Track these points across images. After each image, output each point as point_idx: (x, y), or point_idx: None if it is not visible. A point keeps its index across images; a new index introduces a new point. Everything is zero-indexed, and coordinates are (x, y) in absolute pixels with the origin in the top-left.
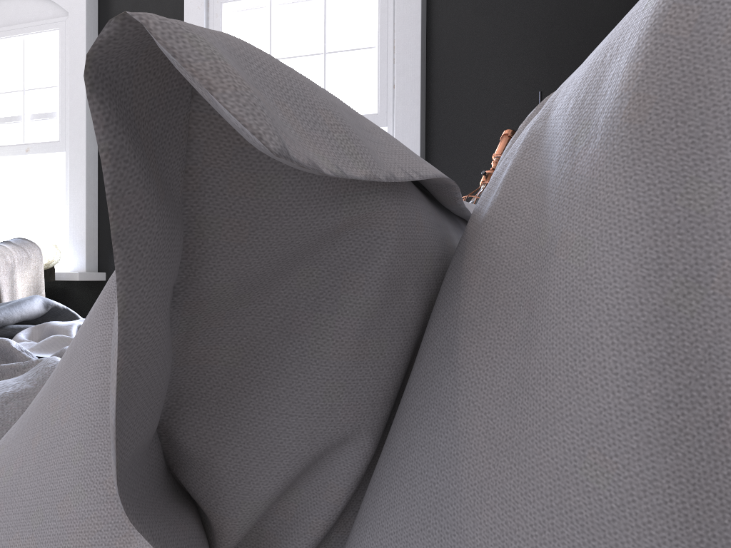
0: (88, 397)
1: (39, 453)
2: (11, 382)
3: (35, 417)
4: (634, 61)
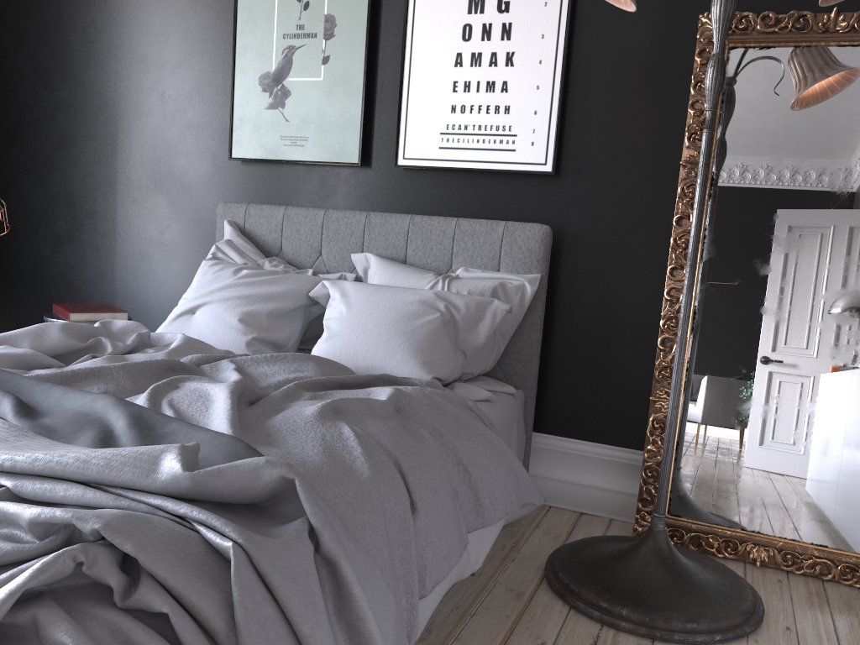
0: (448, 340)
1: (444, 351)
2: (291, 364)
3: (436, 347)
4: (490, 296)
